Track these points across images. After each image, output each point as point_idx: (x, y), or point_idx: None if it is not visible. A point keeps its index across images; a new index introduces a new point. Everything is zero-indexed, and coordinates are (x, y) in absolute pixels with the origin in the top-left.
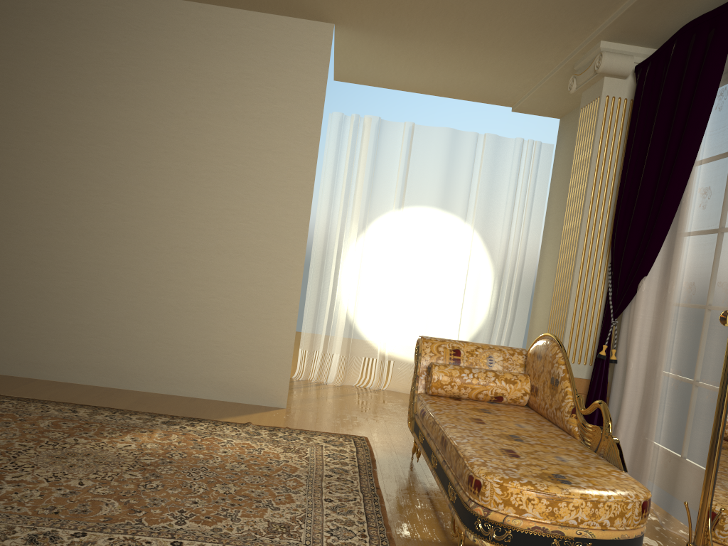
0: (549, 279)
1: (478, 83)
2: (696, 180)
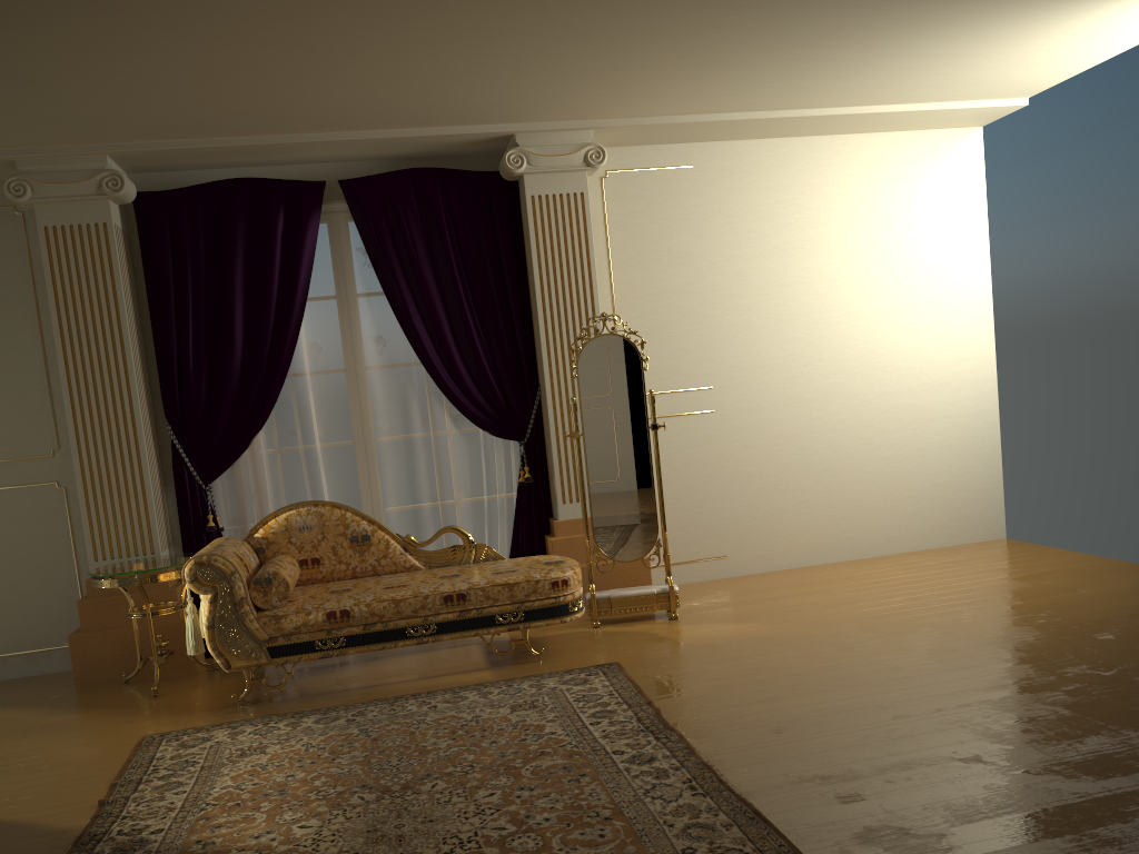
0: None
1: None
2: (304, 336)
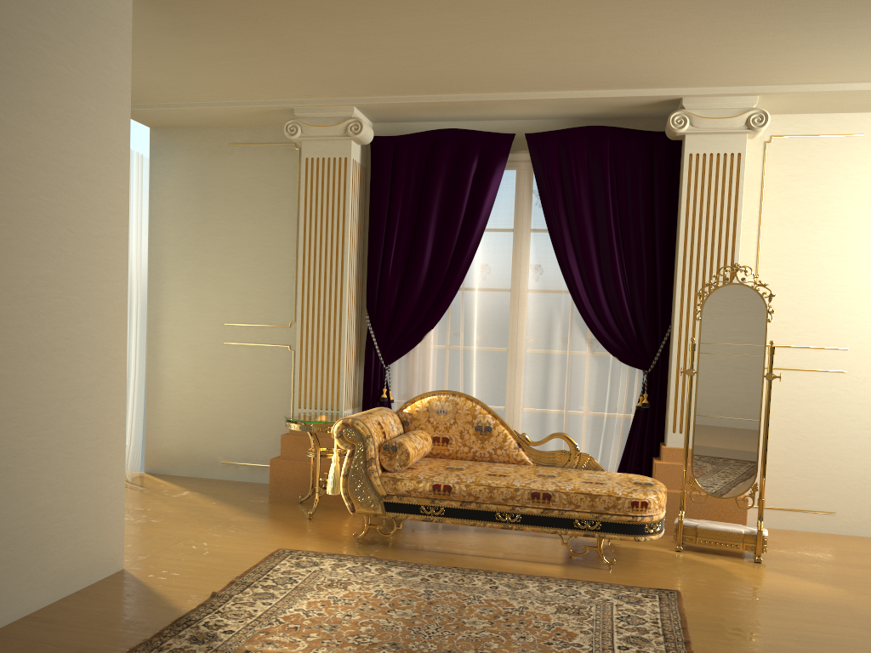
0: (187, 321)
1: (139, 82)
2: (478, 258)
